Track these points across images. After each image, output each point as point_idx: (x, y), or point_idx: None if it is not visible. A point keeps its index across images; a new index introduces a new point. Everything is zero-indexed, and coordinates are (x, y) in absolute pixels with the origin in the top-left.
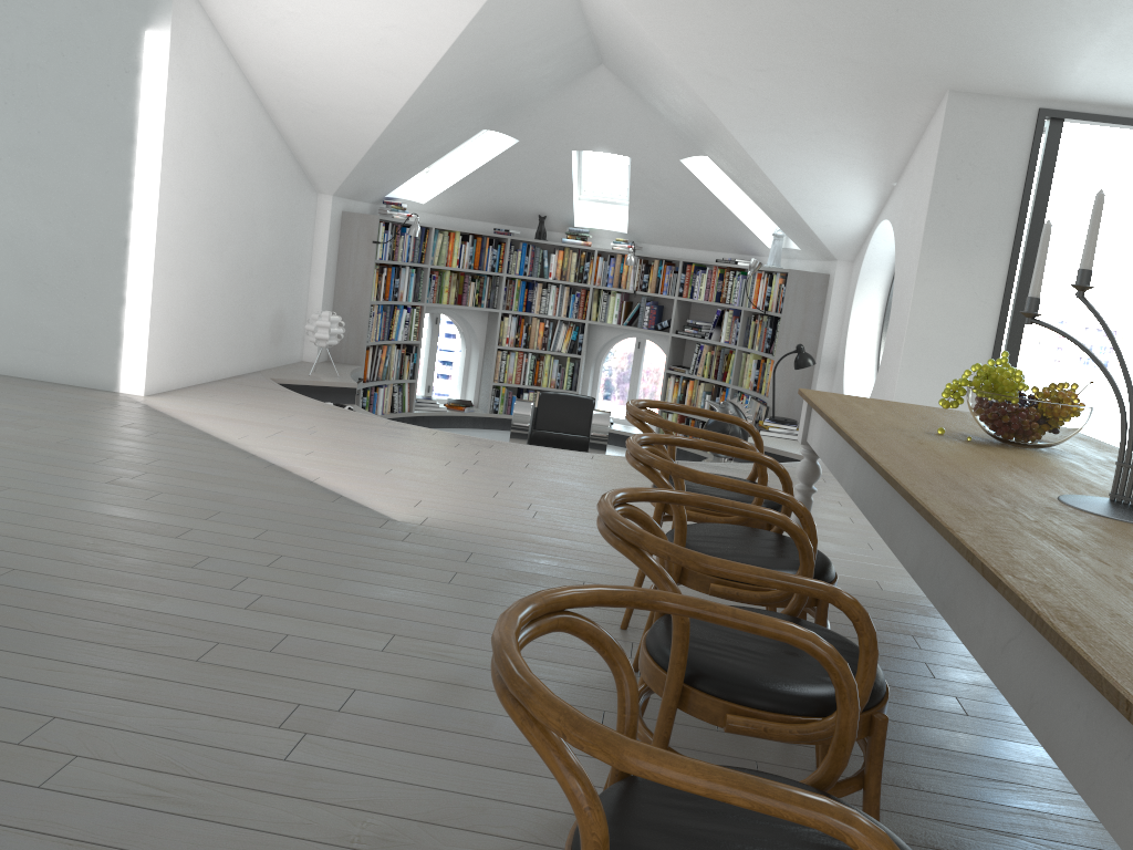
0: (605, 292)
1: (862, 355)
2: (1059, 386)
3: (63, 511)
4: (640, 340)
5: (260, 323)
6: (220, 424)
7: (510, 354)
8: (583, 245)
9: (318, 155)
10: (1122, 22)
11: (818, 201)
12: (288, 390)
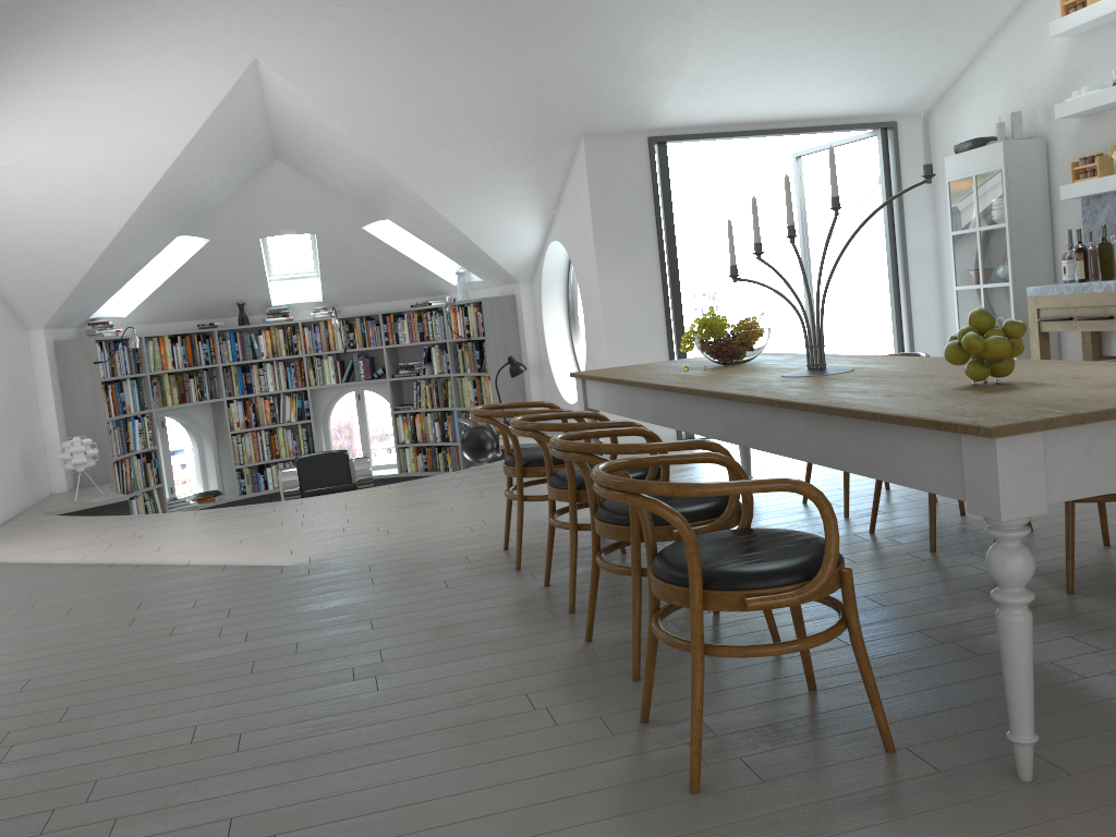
0: (318, 358)
1: (561, 352)
2: (746, 321)
3: (9, 641)
4: (359, 392)
5: (13, 465)
6: (50, 554)
7: (244, 436)
8: (286, 320)
9: (28, 292)
10: (690, 70)
11: (498, 238)
12: (72, 516)
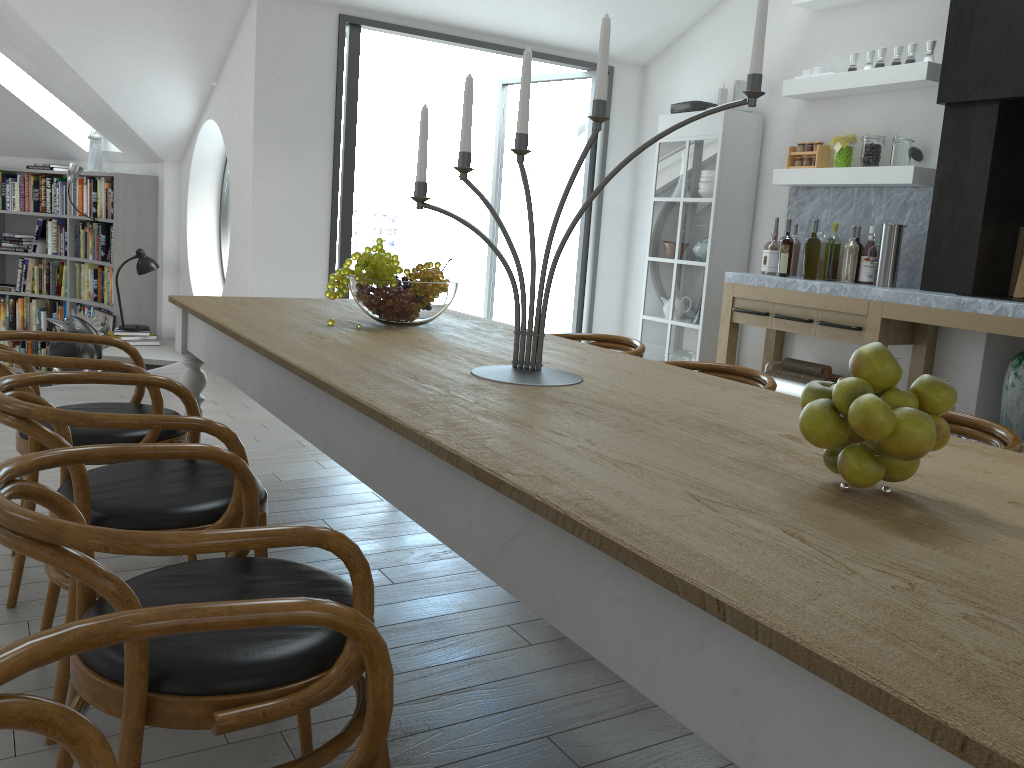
0: None
1: (205, 254)
2: (426, 266)
3: None
4: None
5: None
6: None
7: None
8: None
9: None
10: None
11: (137, 101)
12: None
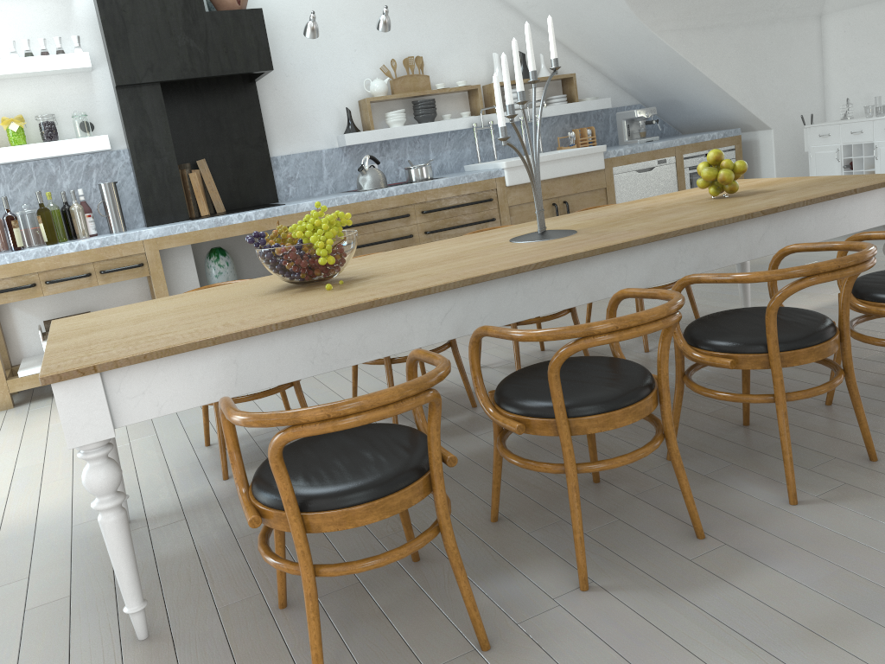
0: None
1: None
2: (287, 229)
3: None
4: None
5: None
6: None
7: None
8: None
9: None
10: None
11: None
12: None
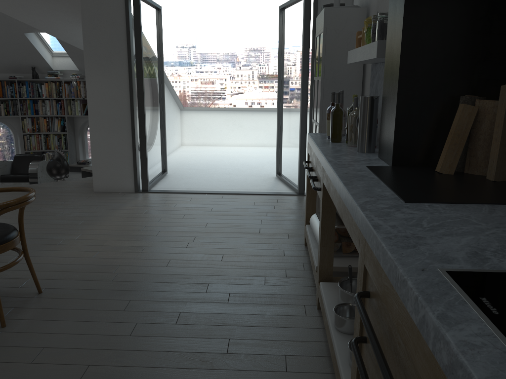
0: (72, 100)
1: None
2: None
3: None
4: None
5: None
6: None
7: (31, 136)
8: (56, 78)
9: None
10: None
11: None
12: None
